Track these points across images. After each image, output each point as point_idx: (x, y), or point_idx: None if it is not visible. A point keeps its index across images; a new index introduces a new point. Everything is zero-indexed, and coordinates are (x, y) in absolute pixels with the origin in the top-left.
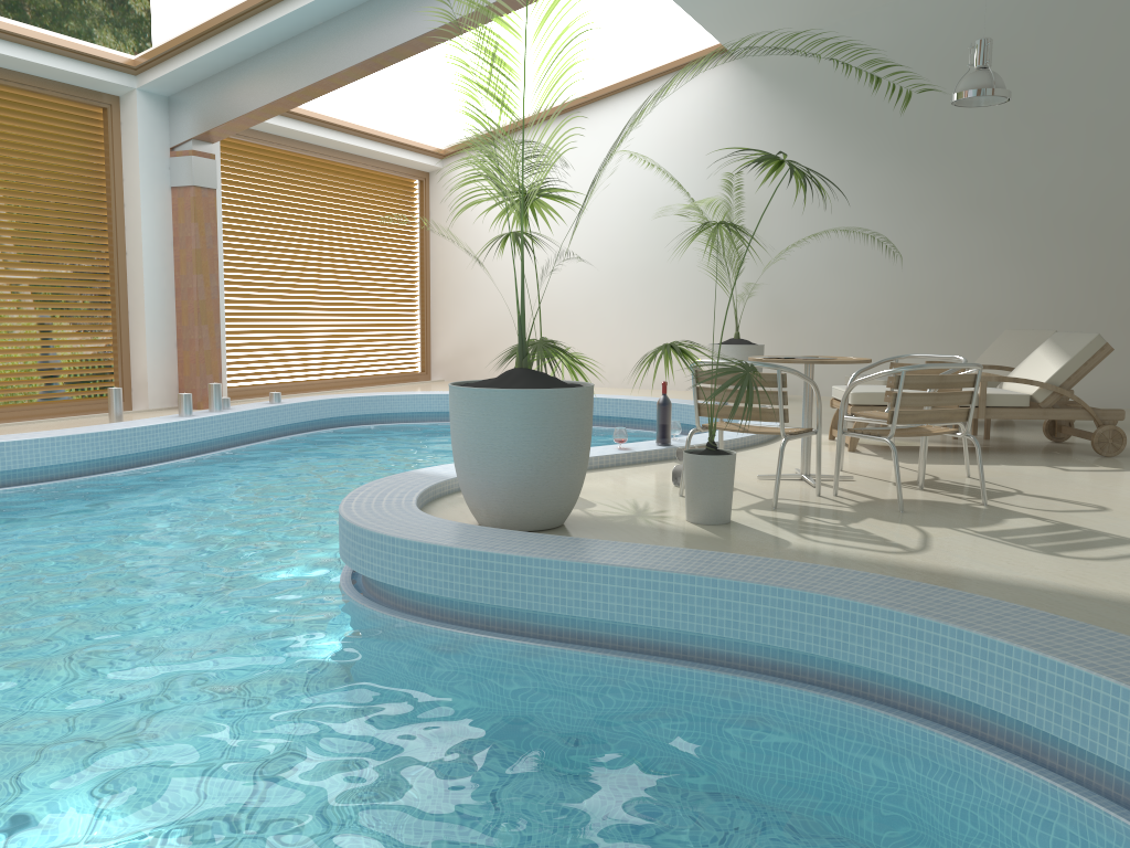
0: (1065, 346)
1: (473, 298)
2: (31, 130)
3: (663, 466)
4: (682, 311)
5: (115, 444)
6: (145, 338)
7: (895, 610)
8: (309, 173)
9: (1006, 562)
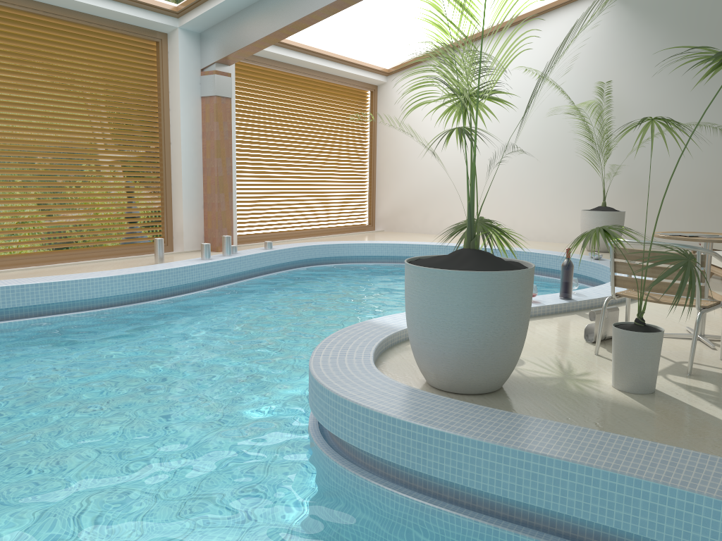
0: None
1: (406, 174)
2: (108, 58)
3: (569, 318)
4: (559, 185)
5: (155, 281)
6: (182, 202)
7: None
8: (295, 87)
9: None
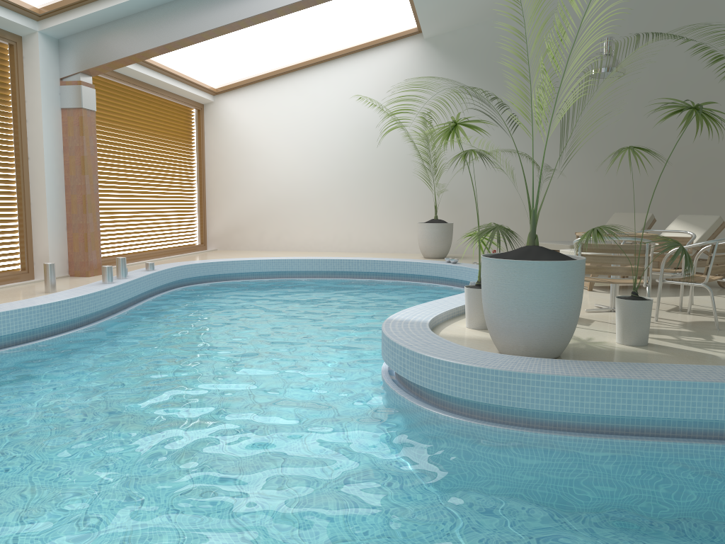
0: (696, 223)
1: (239, 192)
2: None
3: None
4: (389, 201)
5: (78, 307)
6: (46, 223)
7: None
8: (133, 102)
9: None
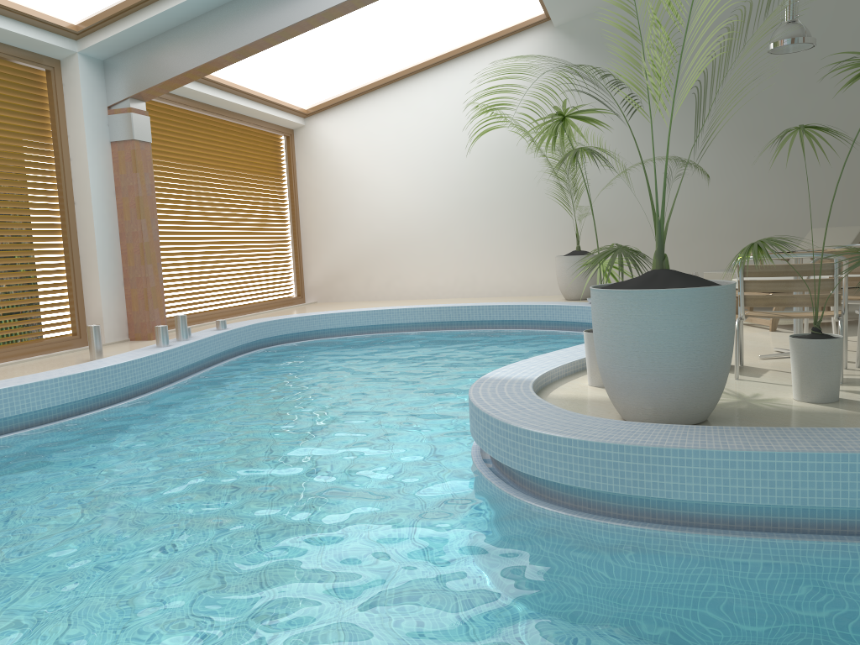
0: None
1: (339, 232)
2: None
3: None
4: (520, 232)
5: (119, 377)
6: (98, 279)
7: None
8: (205, 131)
9: None
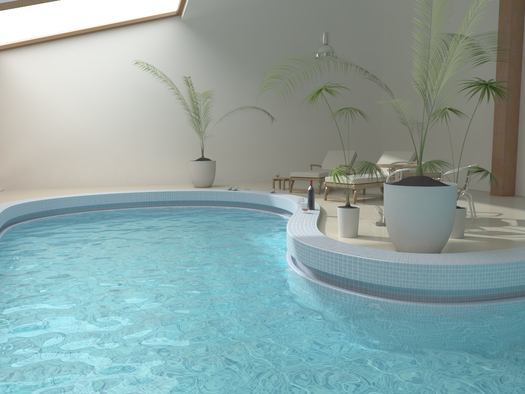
0: (399, 156)
1: (24, 139)
2: None
3: (333, 219)
4: (159, 145)
5: None
6: None
7: None
8: None
9: None
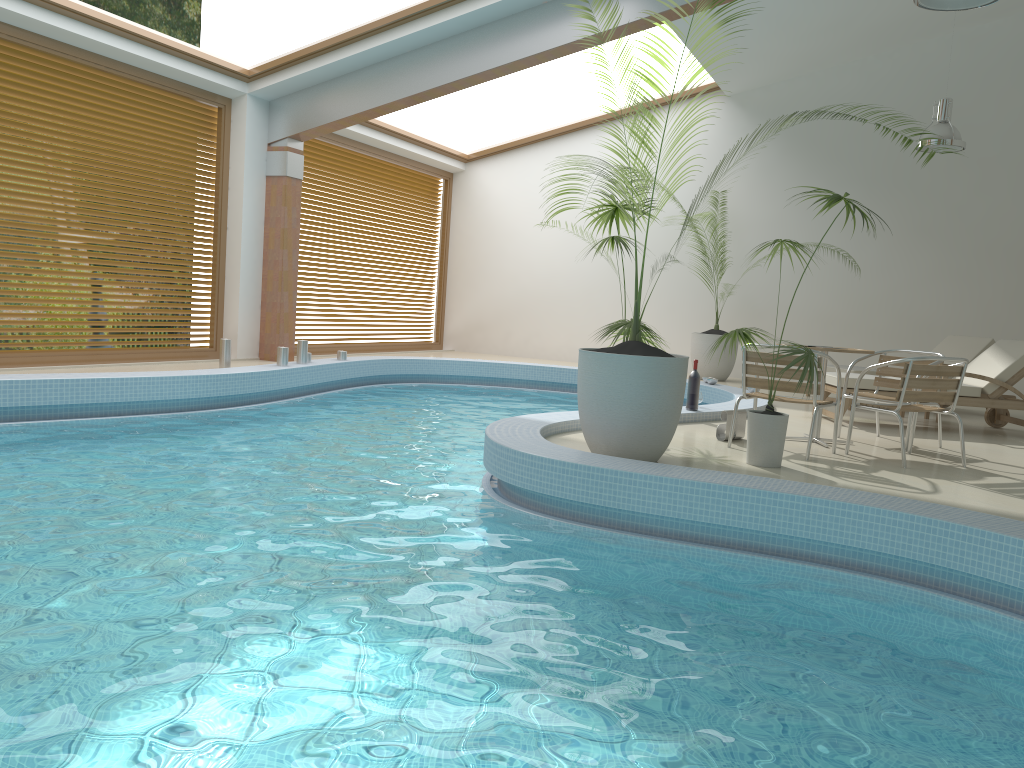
0: (1009, 350)
1: (485, 282)
2: (163, 123)
3: (697, 426)
4: (666, 304)
5: (238, 384)
6: (238, 299)
7: (950, 521)
8: (361, 169)
9: (1001, 503)
